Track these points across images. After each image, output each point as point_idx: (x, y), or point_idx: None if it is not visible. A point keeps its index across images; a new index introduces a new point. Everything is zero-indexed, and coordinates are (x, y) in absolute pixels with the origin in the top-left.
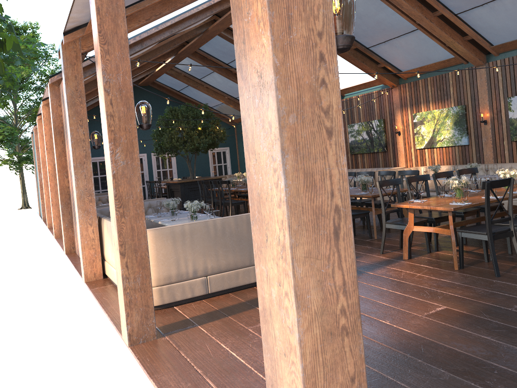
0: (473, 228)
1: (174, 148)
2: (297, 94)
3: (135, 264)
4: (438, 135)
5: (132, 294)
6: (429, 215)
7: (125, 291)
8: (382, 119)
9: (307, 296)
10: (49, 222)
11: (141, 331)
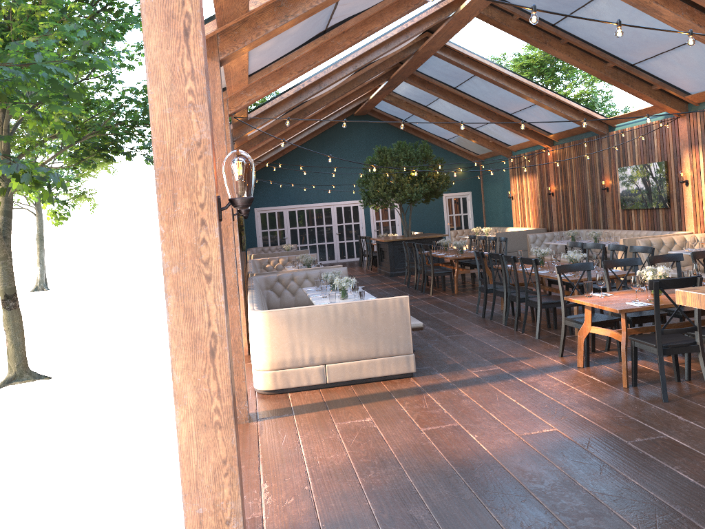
0: (651, 337)
1: (382, 199)
2: (179, 252)
3: None
4: None
5: None
6: (629, 313)
7: None
8: (664, 162)
9: (184, 396)
10: None
11: None
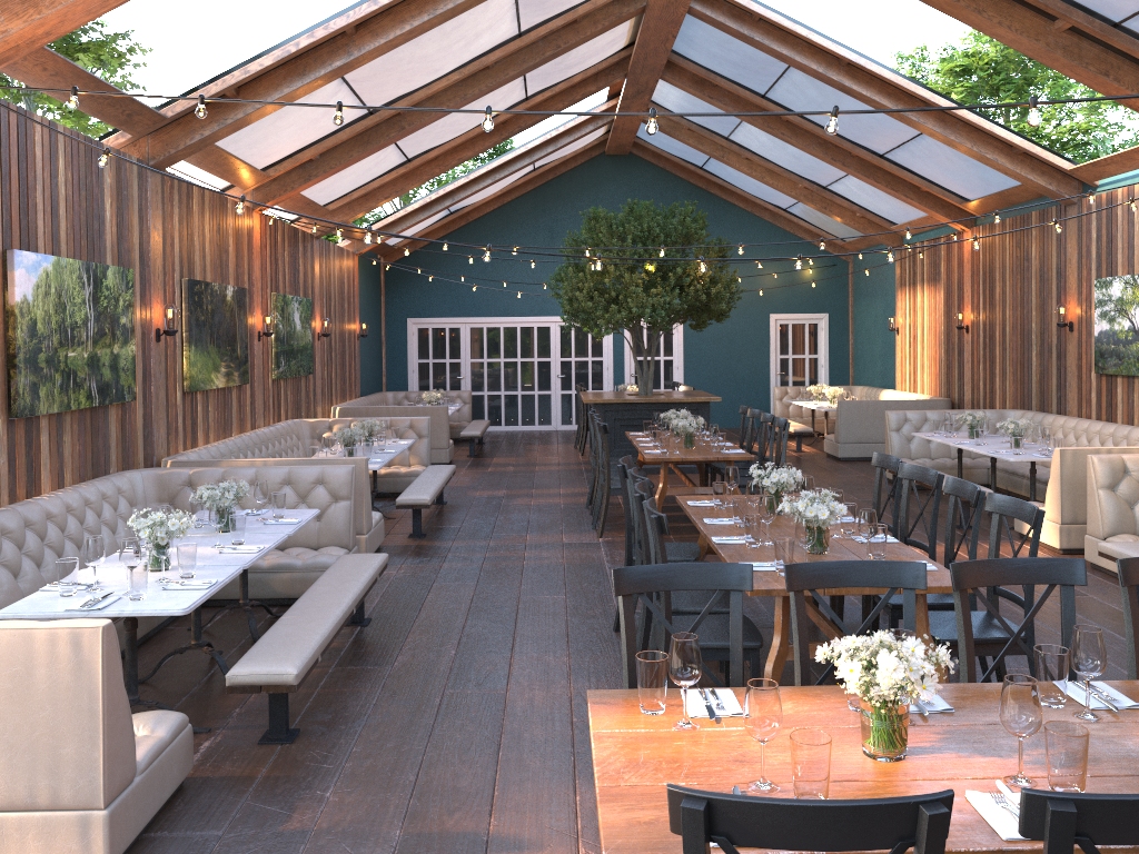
0: None
1: (589, 315)
2: None
3: None
4: None
5: None
6: None
7: None
8: None
9: None
10: None
11: None
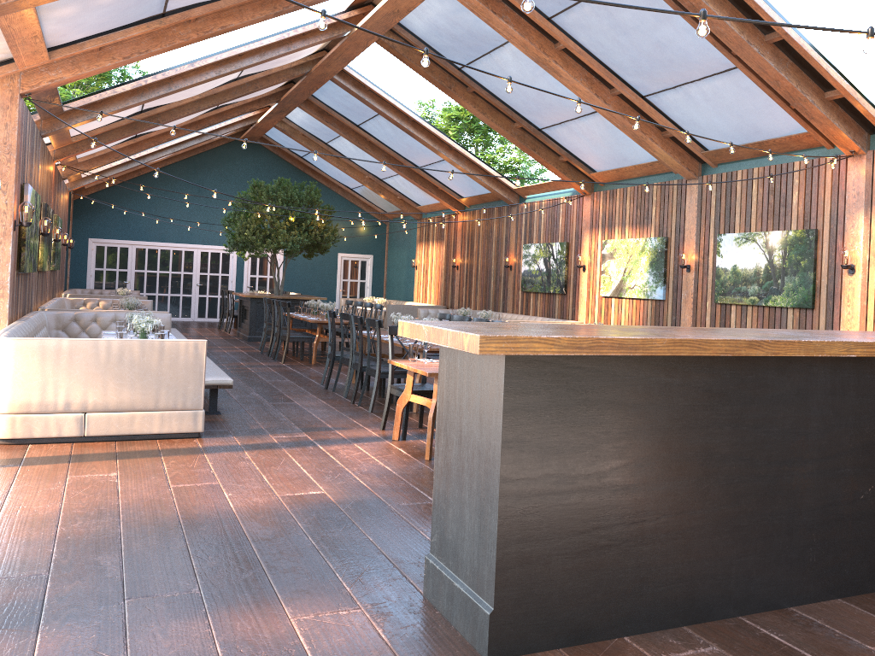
0: None
1: (251, 244)
2: None
3: None
4: (629, 278)
5: None
6: None
7: None
8: (566, 243)
9: None
10: None
11: None
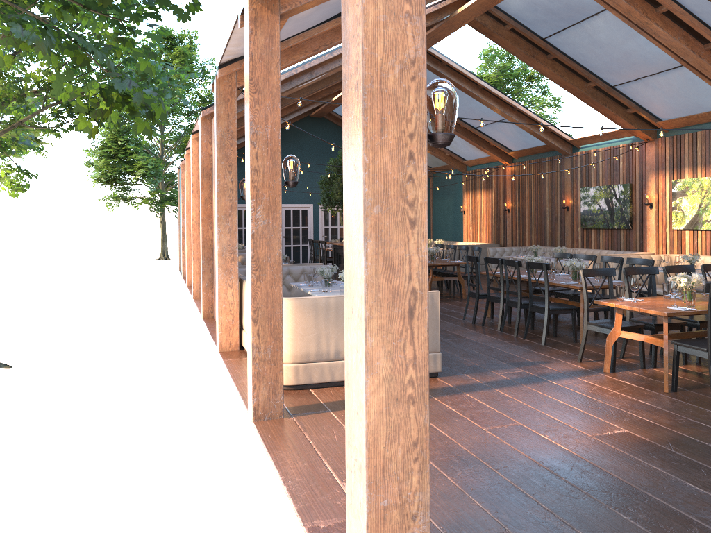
0: (694, 342)
1: None
2: (383, 188)
3: (267, 334)
4: (705, 212)
5: (261, 366)
6: (649, 320)
7: (254, 361)
8: (629, 184)
9: (376, 363)
10: (188, 278)
11: (267, 407)
